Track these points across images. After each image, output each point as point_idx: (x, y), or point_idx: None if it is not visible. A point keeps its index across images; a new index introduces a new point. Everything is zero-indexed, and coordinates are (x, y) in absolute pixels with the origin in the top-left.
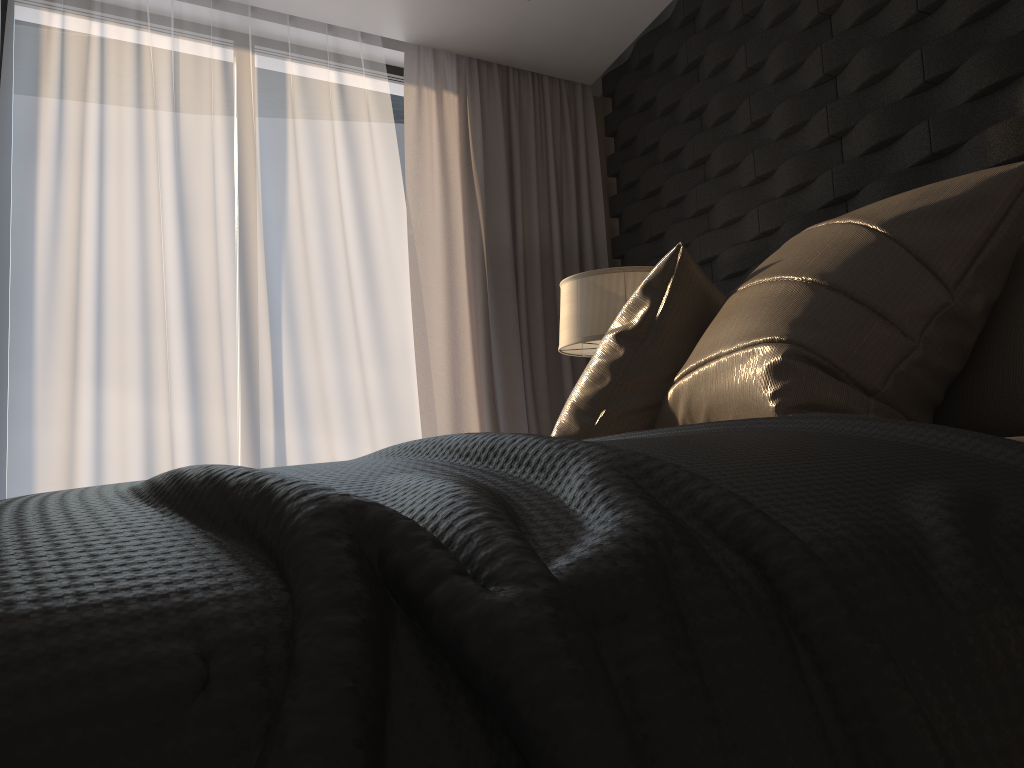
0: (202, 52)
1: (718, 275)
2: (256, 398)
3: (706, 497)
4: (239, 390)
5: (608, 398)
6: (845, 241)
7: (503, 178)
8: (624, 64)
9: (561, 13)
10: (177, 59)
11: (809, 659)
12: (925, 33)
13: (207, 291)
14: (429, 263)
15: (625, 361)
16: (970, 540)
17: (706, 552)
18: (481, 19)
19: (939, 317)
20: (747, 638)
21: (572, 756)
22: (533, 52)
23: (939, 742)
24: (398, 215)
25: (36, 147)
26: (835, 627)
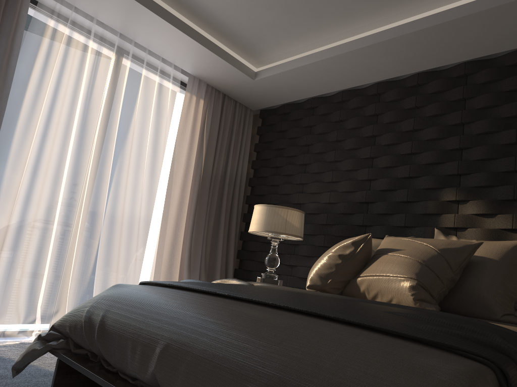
0: (111, 56)
1: (304, 211)
2: (95, 218)
3: None
4: (86, 212)
5: (333, 275)
6: (428, 251)
7: (215, 142)
8: (273, 109)
9: (262, 87)
10: (100, 57)
11: None
12: (411, 159)
13: (88, 165)
14: (178, 171)
15: (341, 264)
16: None
17: None
18: (229, 78)
19: (450, 279)
20: None
21: None
22: (240, 94)
23: None
24: (169, 147)
25: (29, 80)
26: None
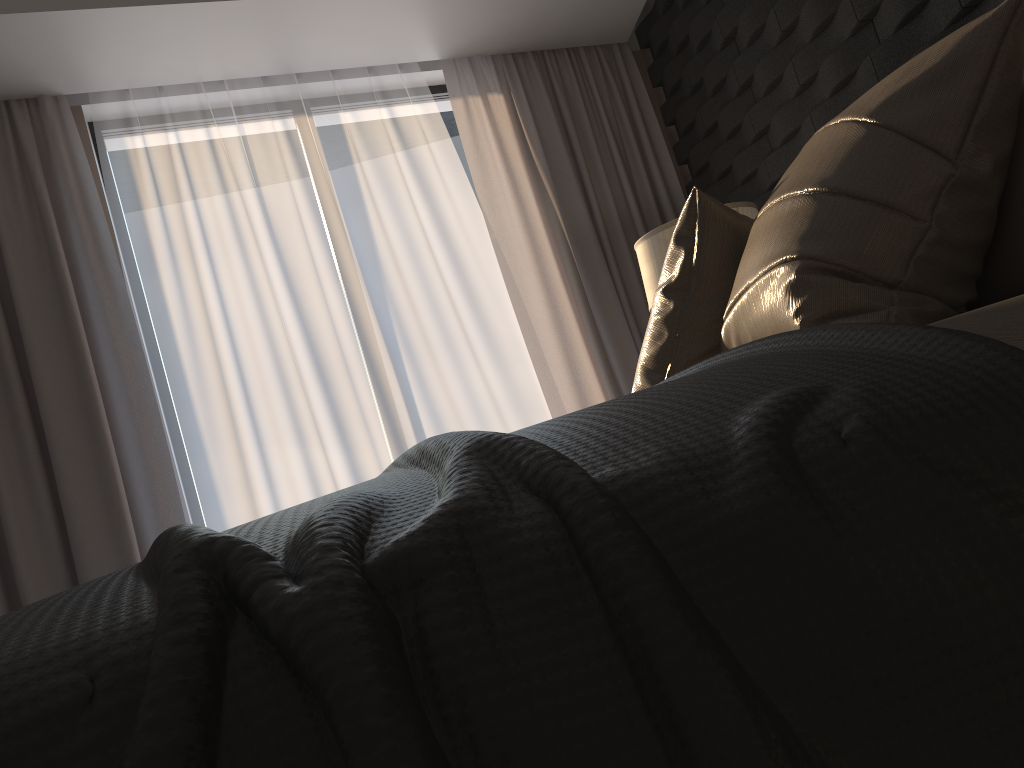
0: (265, 130)
1: None
2: (396, 427)
3: (527, 461)
4: (380, 424)
5: (670, 352)
6: (839, 141)
7: (565, 159)
8: (651, 11)
9: None
10: (246, 143)
11: (590, 580)
12: None
13: (328, 343)
14: (518, 261)
15: (676, 313)
16: (766, 442)
17: (514, 510)
18: (501, 15)
19: (947, 191)
20: (532, 575)
21: (334, 698)
22: (561, 29)
23: (693, 626)
24: (478, 224)
25: (154, 259)
26: (604, 550)
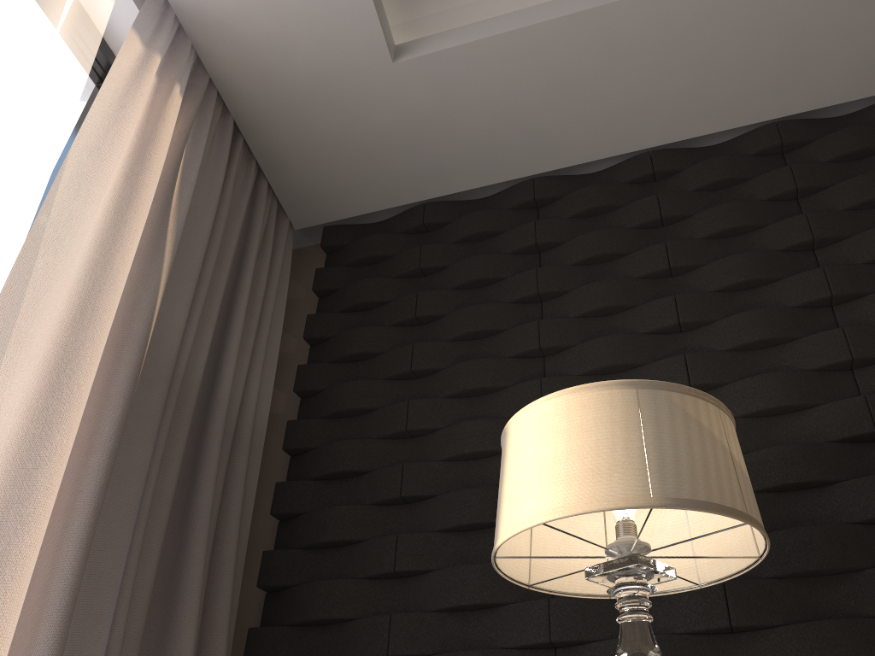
0: None
1: None
2: None
3: None
4: None
5: None
6: None
7: (201, 250)
8: (373, 224)
9: (399, 108)
10: None
11: None
12: None
13: None
14: (51, 293)
15: None
16: None
17: None
18: (306, 40)
19: None
20: None
21: None
22: (297, 136)
23: None
24: (28, 181)
25: None
26: None
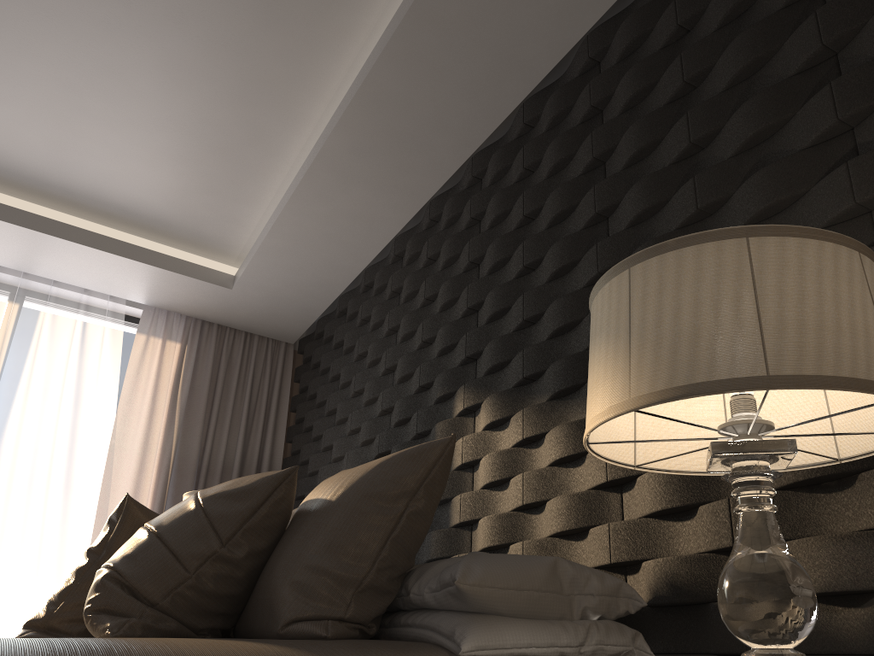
0: None
1: None
2: None
3: None
4: None
5: (69, 593)
6: (184, 506)
7: (202, 406)
8: (312, 333)
9: (257, 298)
10: None
11: None
12: (428, 355)
13: None
14: (122, 467)
15: (85, 568)
16: None
17: None
18: (199, 296)
19: (212, 559)
20: None
21: None
22: (243, 319)
23: None
24: (107, 428)
25: None
26: None
